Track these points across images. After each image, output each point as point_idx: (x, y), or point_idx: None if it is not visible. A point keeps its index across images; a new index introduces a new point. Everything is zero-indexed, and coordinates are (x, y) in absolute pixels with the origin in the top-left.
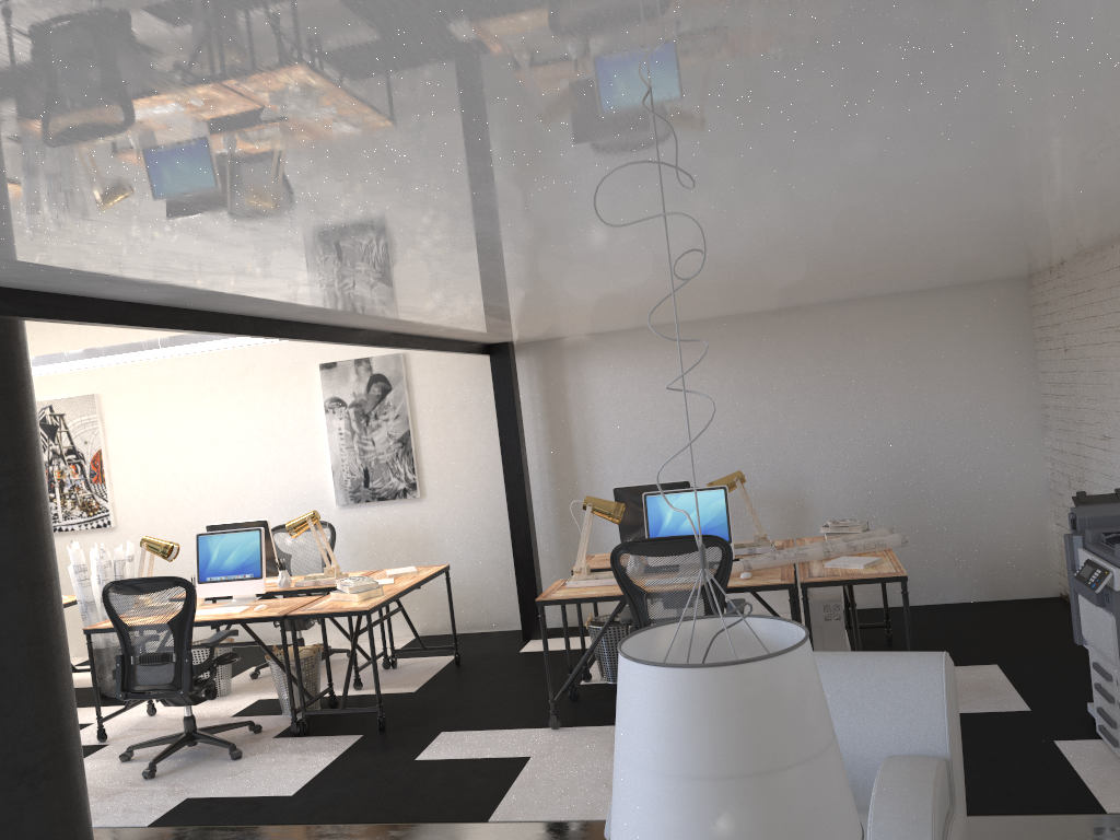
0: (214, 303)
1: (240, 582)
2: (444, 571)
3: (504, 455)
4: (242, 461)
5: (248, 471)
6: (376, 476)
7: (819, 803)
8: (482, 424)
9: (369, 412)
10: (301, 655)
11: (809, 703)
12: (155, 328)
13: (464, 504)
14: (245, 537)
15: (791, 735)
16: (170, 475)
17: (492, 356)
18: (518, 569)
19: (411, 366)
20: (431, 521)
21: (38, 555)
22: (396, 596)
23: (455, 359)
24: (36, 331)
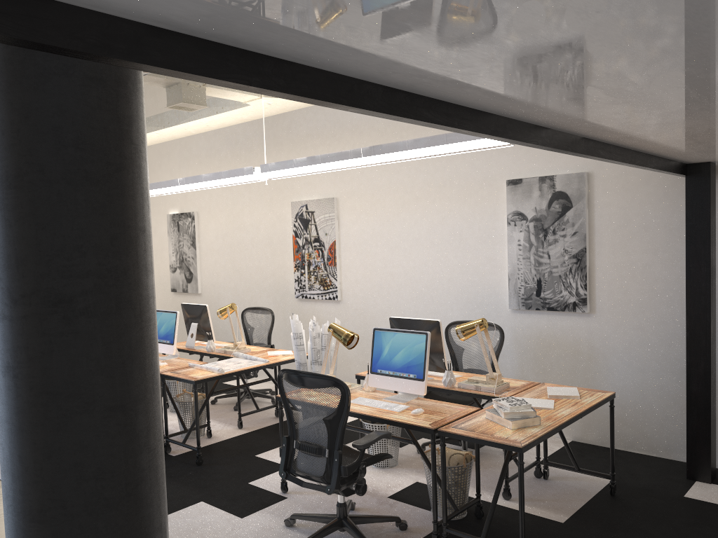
0: (301, 42)
1: (404, 380)
2: (609, 400)
3: (689, 284)
4: (434, 260)
5: (438, 270)
6: (548, 287)
7: None
8: (665, 248)
9: (547, 227)
10: (453, 459)
11: None
12: (205, 78)
13: (634, 326)
14: (413, 339)
15: None
16: (380, 265)
17: (689, 176)
18: (691, 405)
19: (594, 186)
20: (597, 336)
21: (119, 374)
22: (554, 430)
23: (642, 180)
24: (301, 149)
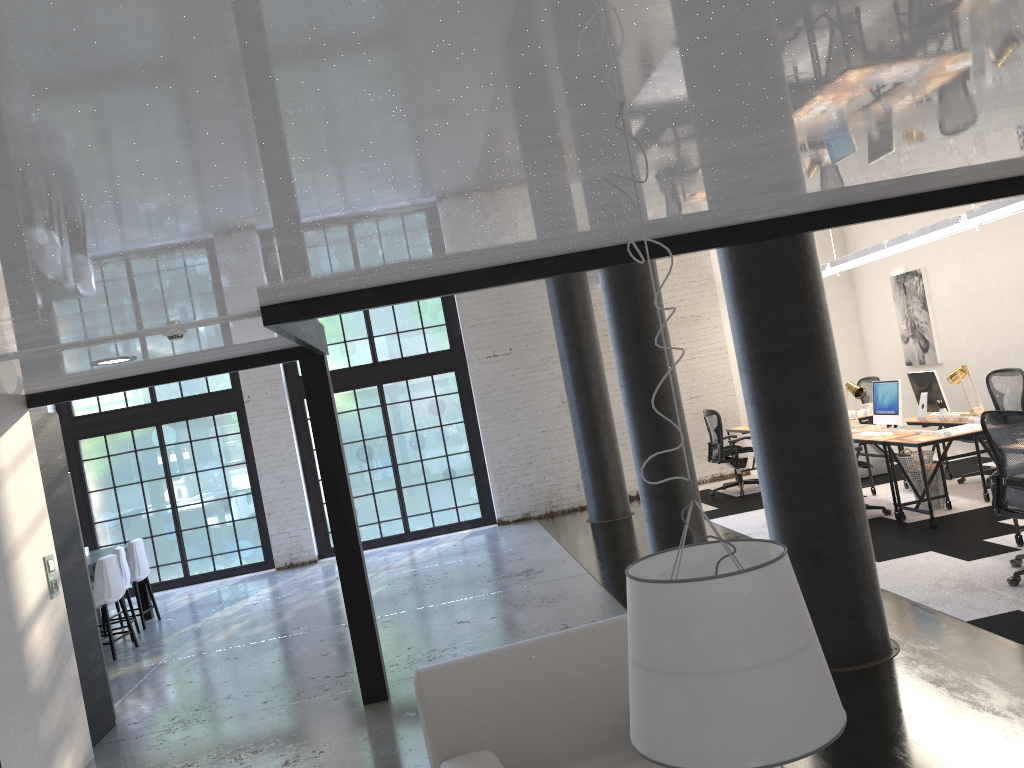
0: (877, 196)
1: None
2: None
3: None
4: None
5: None
6: None
7: (686, 712)
8: None
9: None
10: None
11: (694, 631)
12: (828, 228)
13: None
14: None
15: (667, 649)
16: None
17: None
18: None
19: None
20: None
21: (815, 399)
22: None
23: None
24: None
